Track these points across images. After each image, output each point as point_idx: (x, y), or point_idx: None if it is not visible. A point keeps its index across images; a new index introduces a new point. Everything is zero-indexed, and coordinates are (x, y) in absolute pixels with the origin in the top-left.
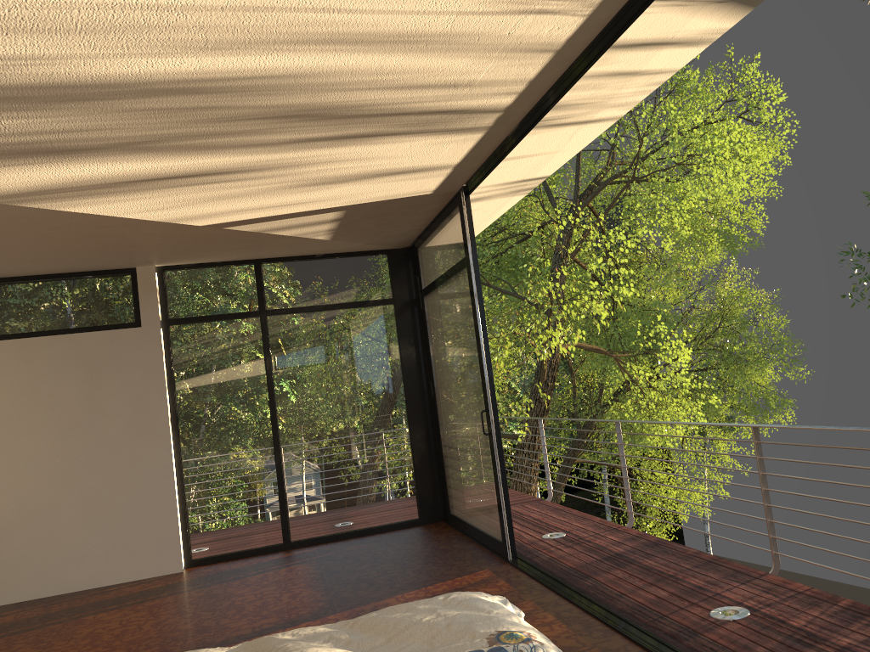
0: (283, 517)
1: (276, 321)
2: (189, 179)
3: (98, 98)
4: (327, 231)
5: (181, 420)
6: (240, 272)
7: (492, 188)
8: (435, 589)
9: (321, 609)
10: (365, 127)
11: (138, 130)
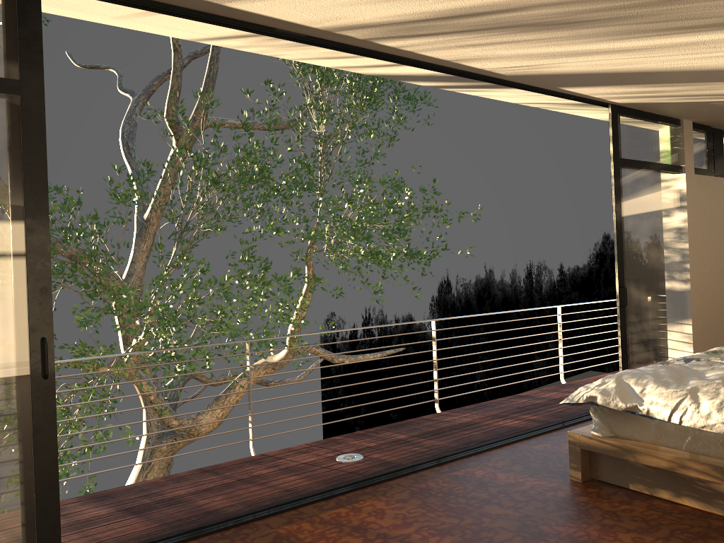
0: None
1: None
2: None
3: None
4: None
5: None
6: None
7: None
8: None
9: None
10: (471, 22)
11: (700, 6)
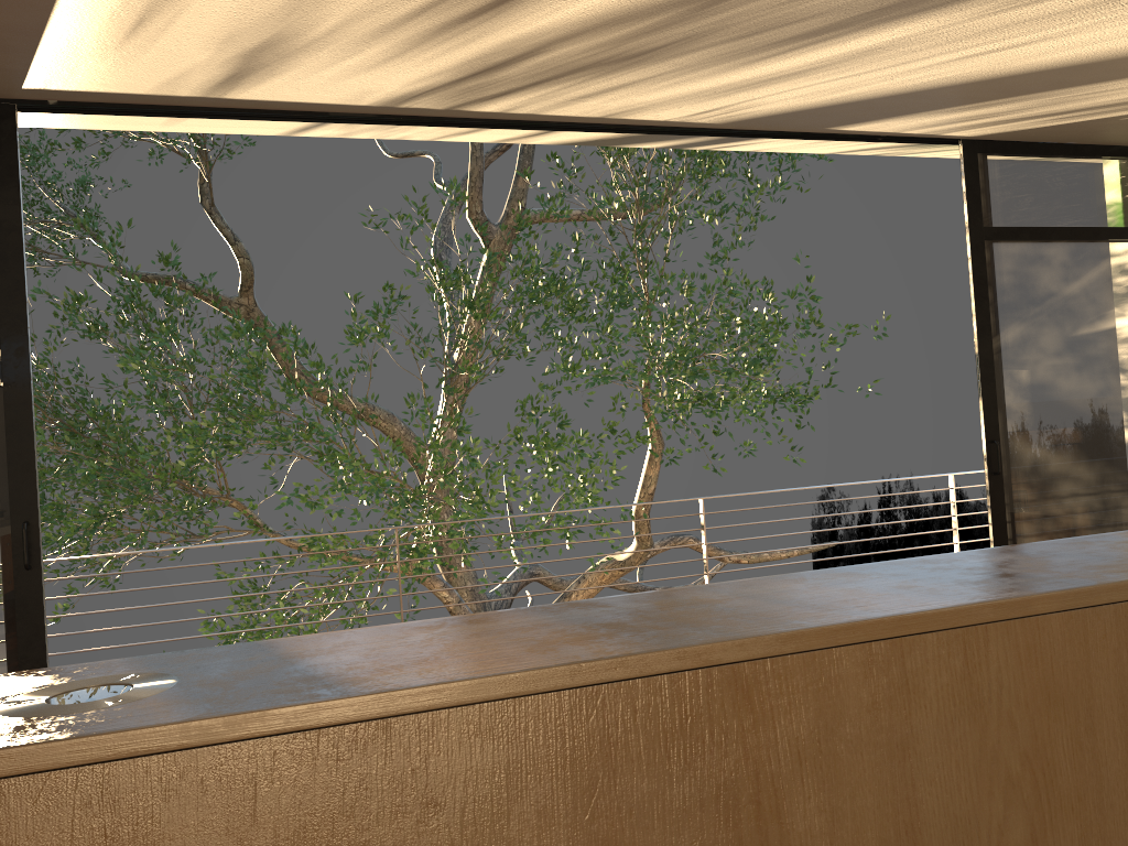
0: None
1: None
2: (482, 0)
3: (875, 12)
4: None
5: None
6: None
7: None
8: None
9: None
10: (518, 73)
11: (753, 10)
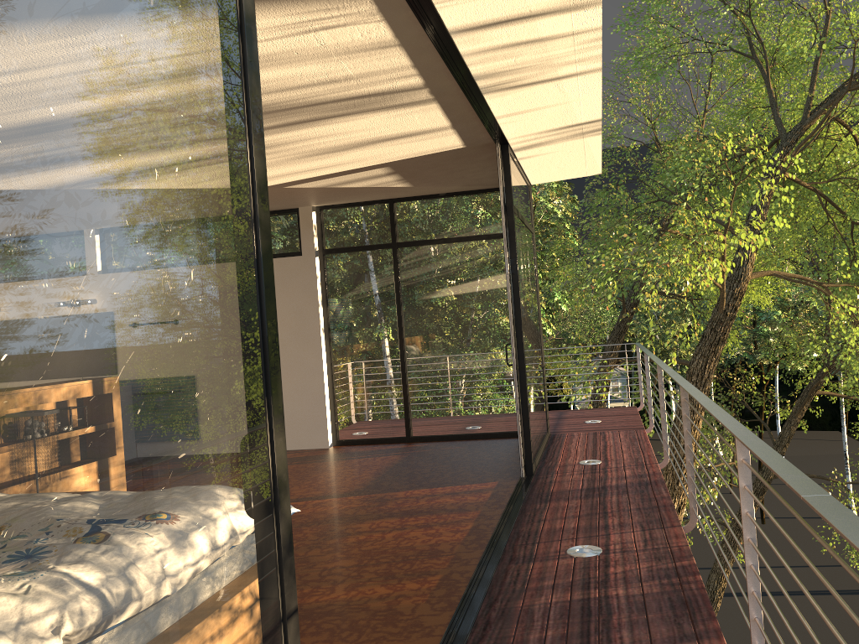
0: (405, 416)
1: (404, 252)
2: None
3: None
4: (397, 181)
5: (331, 331)
6: (377, 210)
7: (537, 135)
8: (439, 490)
9: (354, 491)
10: (297, 116)
11: None
